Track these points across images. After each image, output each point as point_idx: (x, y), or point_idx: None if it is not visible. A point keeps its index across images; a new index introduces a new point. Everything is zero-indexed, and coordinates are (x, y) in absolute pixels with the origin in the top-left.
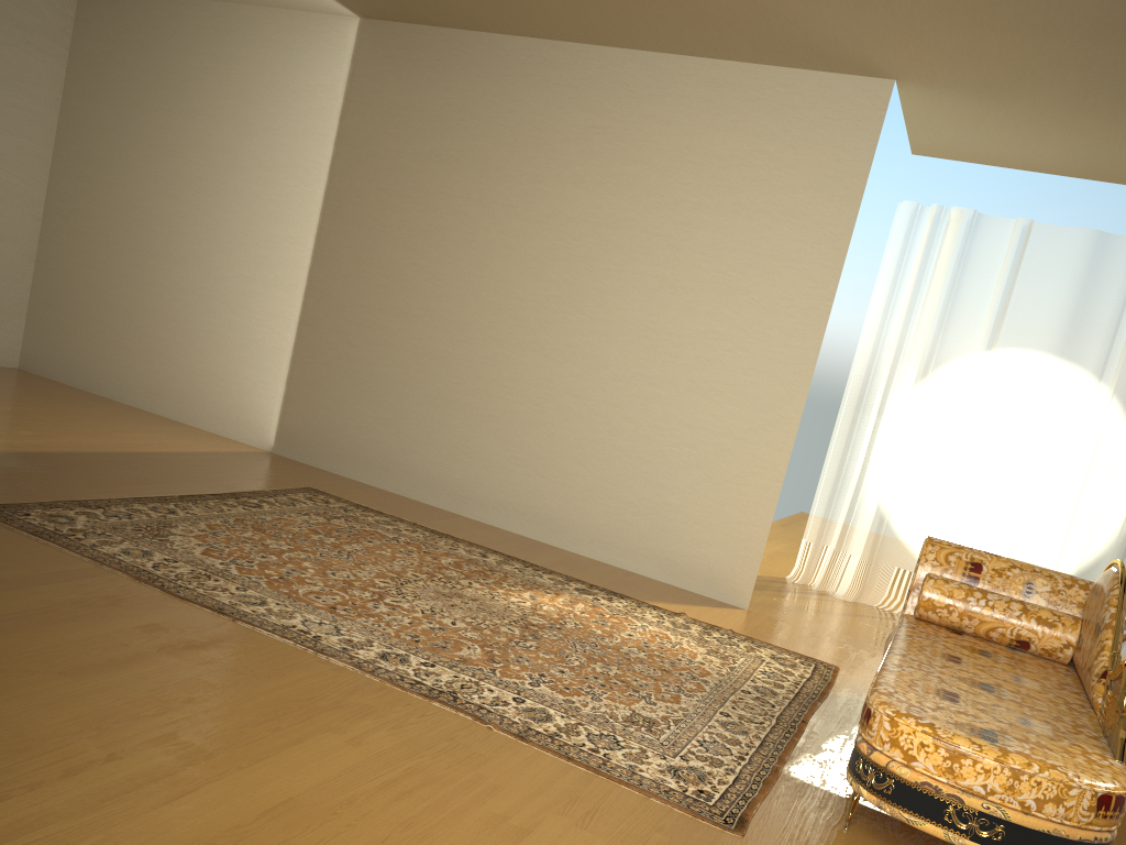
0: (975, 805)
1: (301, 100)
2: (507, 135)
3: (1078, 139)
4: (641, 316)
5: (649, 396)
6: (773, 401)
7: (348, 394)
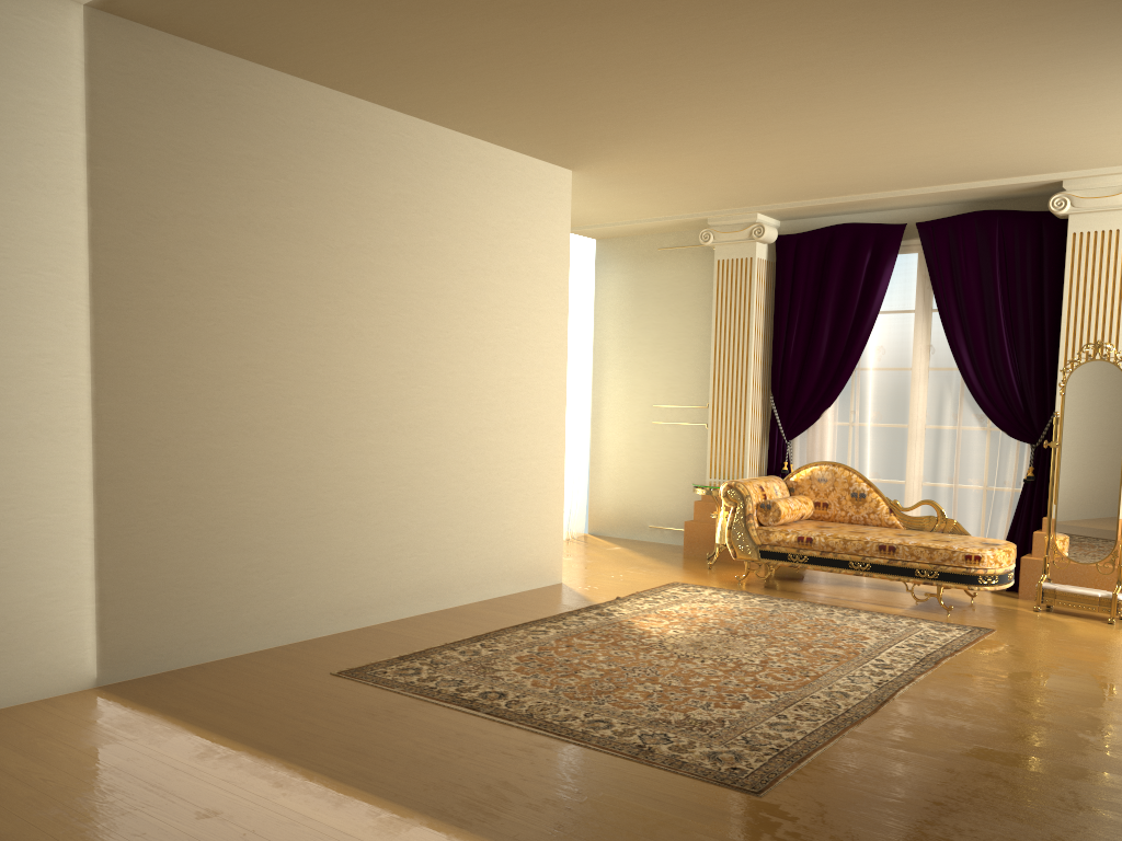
0: (1011, 568)
1: (3, 125)
2: (324, 201)
3: (580, 203)
4: (467, 376)
5: (483, 445)
6: (551, 422)
7: (200, 554)
